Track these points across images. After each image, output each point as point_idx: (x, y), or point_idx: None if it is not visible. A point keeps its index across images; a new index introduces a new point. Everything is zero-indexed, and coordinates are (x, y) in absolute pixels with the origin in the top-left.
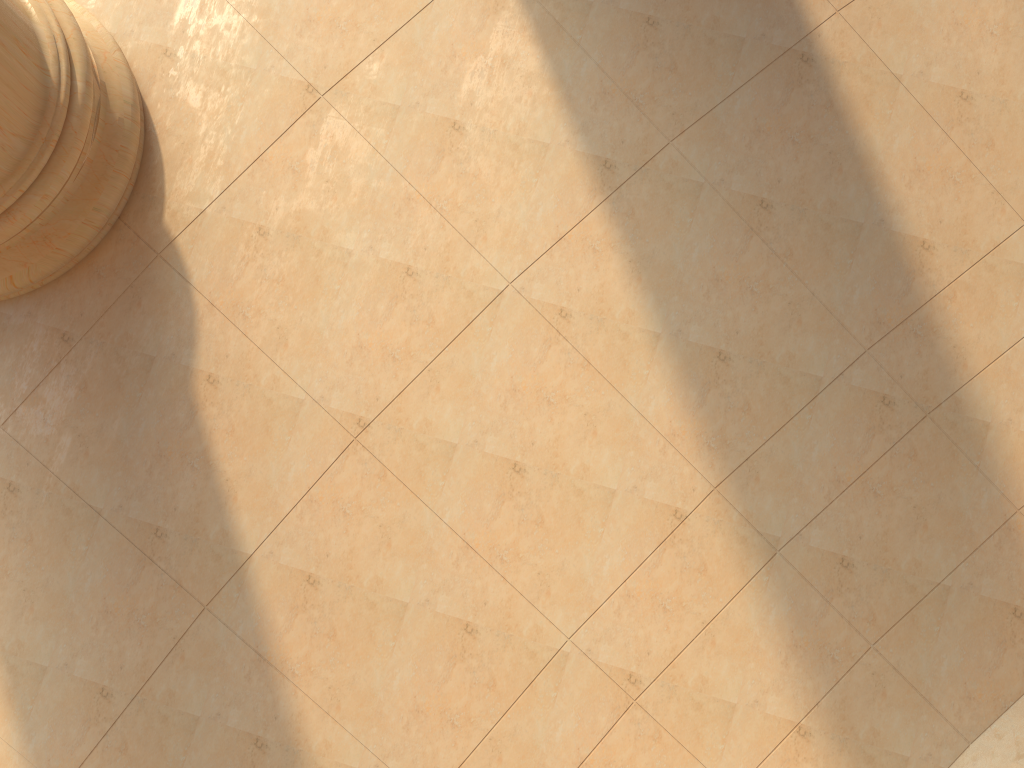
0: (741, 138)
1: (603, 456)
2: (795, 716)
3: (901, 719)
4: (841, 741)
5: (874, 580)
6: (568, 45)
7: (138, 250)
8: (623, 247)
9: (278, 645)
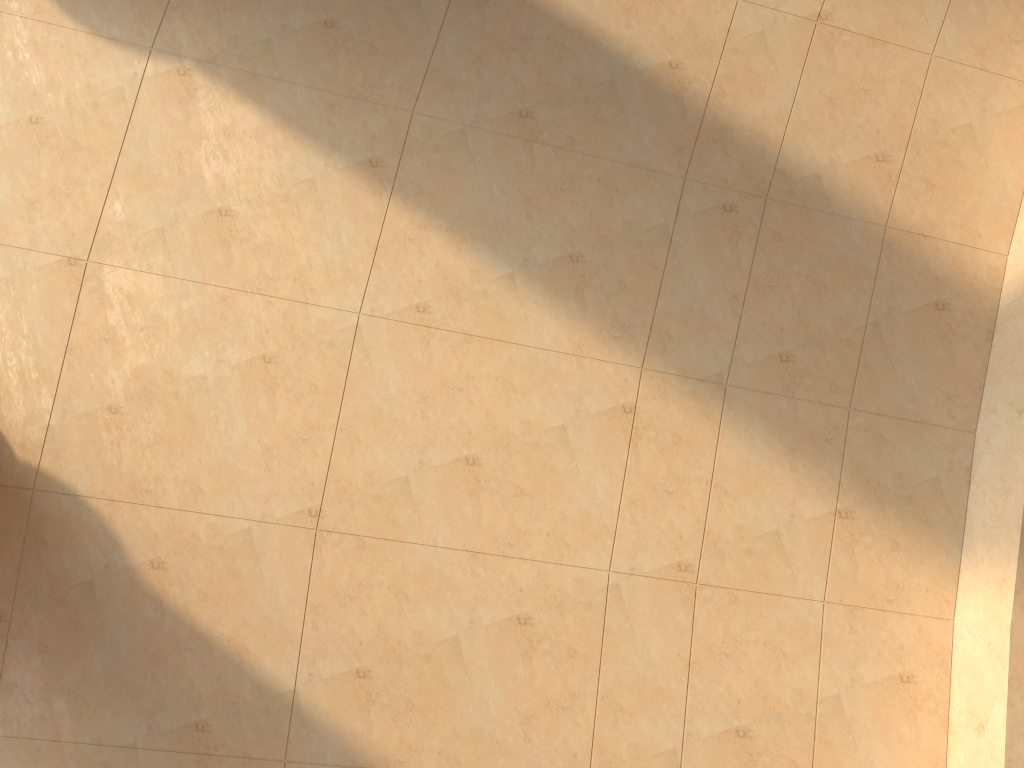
0: (469, 72)
1: (534, 403)
2: (830, 506)
3: (911, 450)
4: (878, 500)
5: (816, 356)
6: (273, 86)
7: (12, 498)
8: (433, 222)
9: (371, 748)
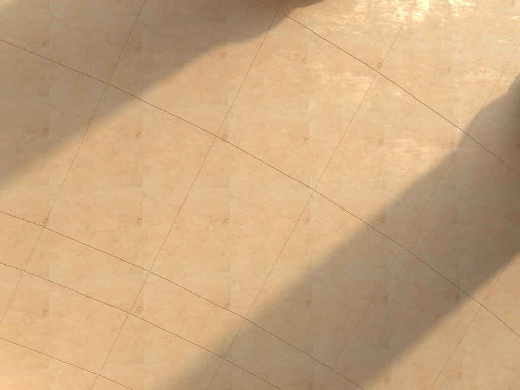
0: (413, 279)
1: (244, 260)
2: None
3: None
4: None
5: None
6: (433, 184)
7: None
8: (347, 239)
9: (99, 127)
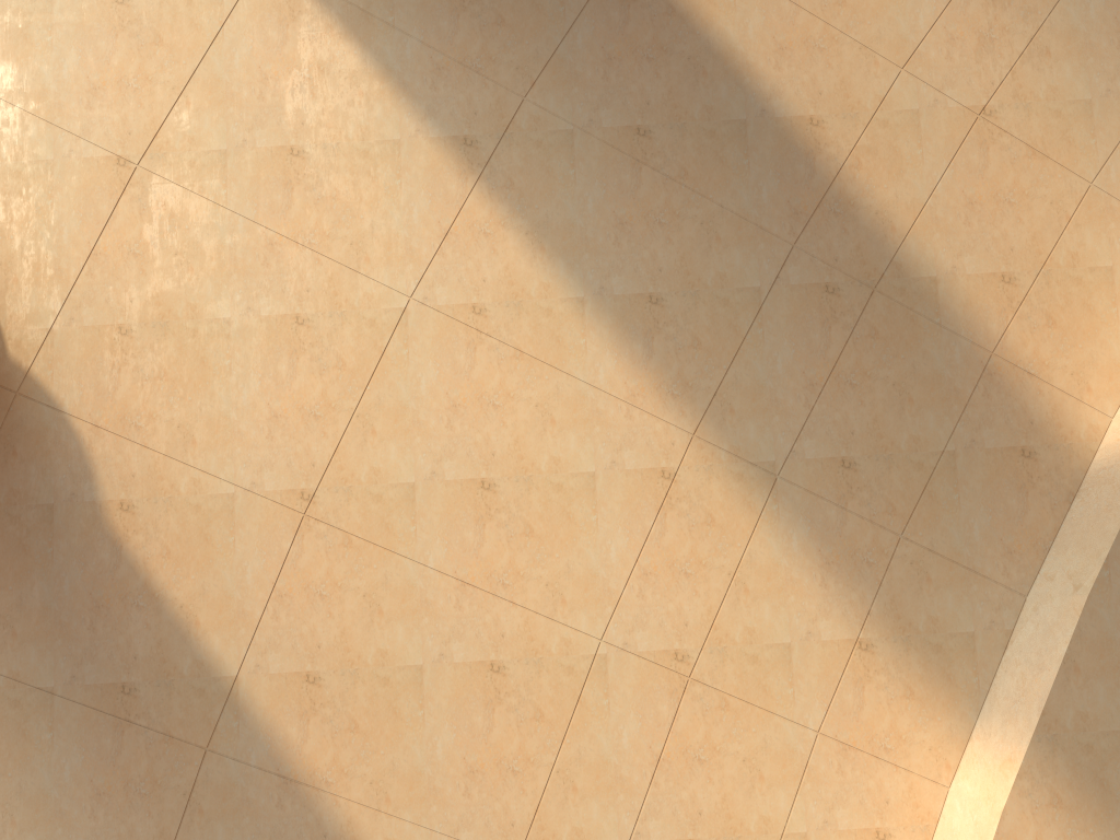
0: (595, 71)
1: (570, 442)
2: (852, 633)
3: (953, 597)
4: (904, 641)
5: (880, 470)
6: (383, 30)
7: None
8: (514, 221)
9: (300, 759)
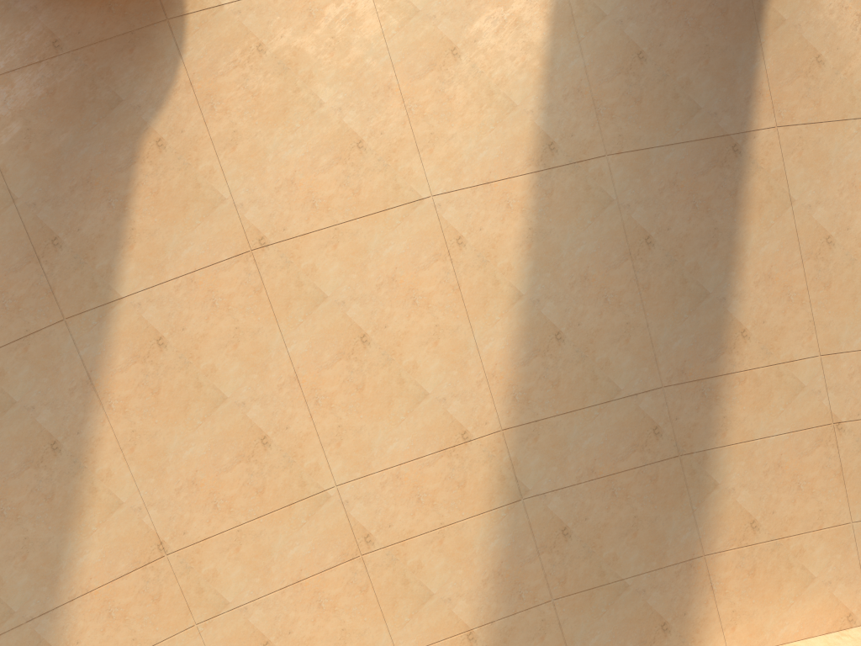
0: (658, 182)
1: (433, 364)
2: (471, 623)
3: None
4: None
5: (579, 554)
6: (571, 38)
7: (152, 6)
8: (530, 215)
9: (108, 378)
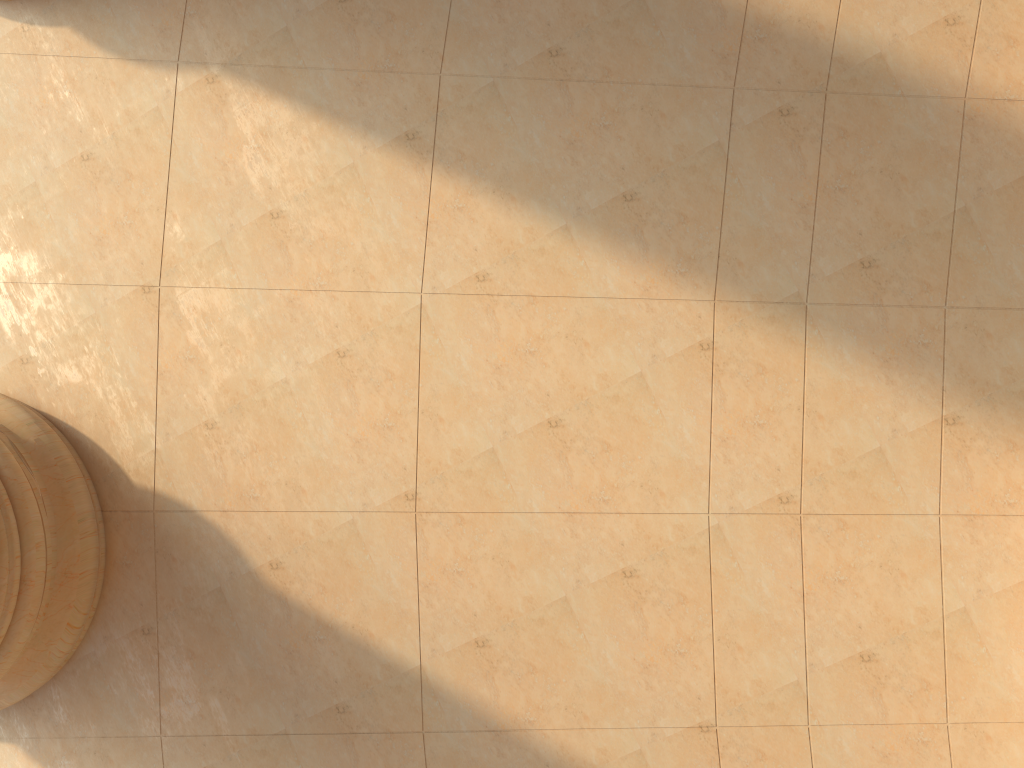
0: (490, 19)
1: (608, 355)
2: (934, 414)
3: (1020, 341)
4: (988, 400)
5: (901, 256)
6: (299, 75)
7: (137, 521)
8: (479, 186)
9: (500, 711)
